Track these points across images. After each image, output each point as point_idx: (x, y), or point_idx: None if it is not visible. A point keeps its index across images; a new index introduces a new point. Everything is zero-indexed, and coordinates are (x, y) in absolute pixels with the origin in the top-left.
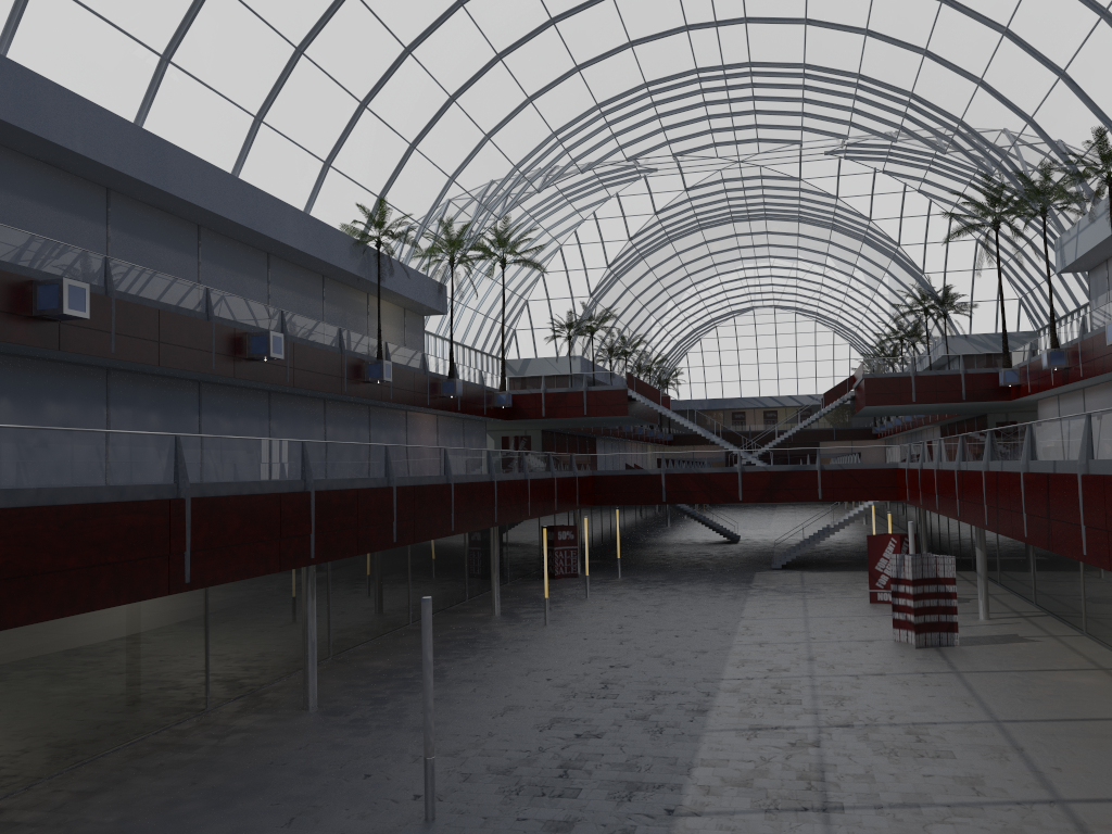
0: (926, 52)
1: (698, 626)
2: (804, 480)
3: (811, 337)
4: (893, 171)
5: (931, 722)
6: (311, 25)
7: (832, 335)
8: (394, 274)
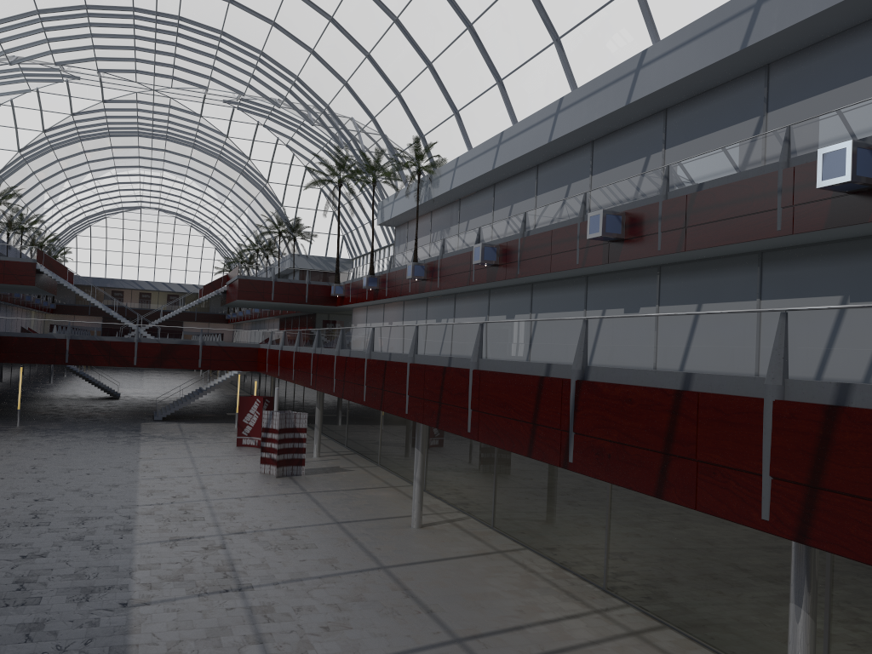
0: (313, 52)
1: (105, 465)
2: (189, 352)
3: (186, 238)
4: (271, 126)
5: (297, 526)
6: None
7: (203, 239)
8: None
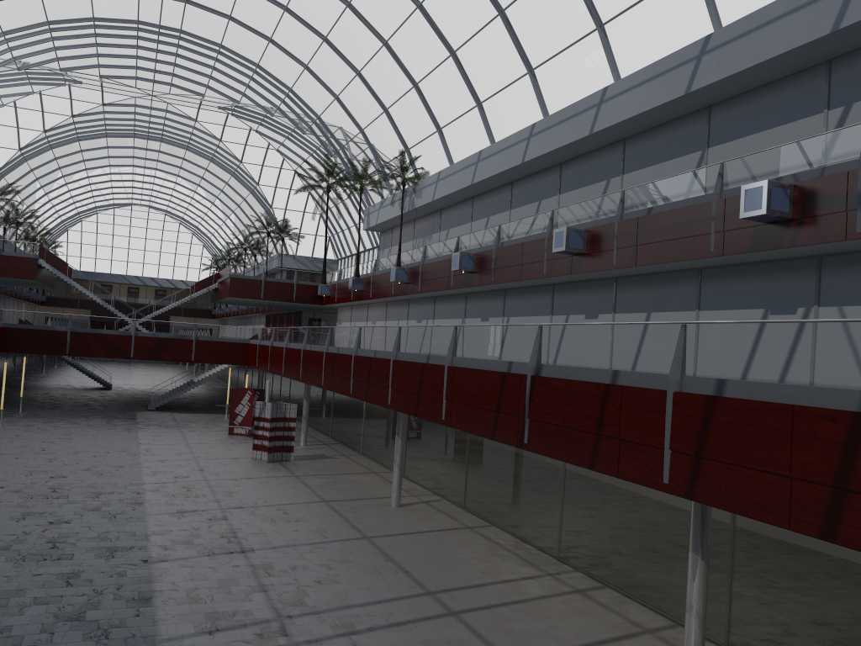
0: (307, 67)
1: (109, 449)
2: (183, 346)
3: (175, 235)
4: (263, 132)
5: (289, 503)
6: None
7: (191, 236)
8: None
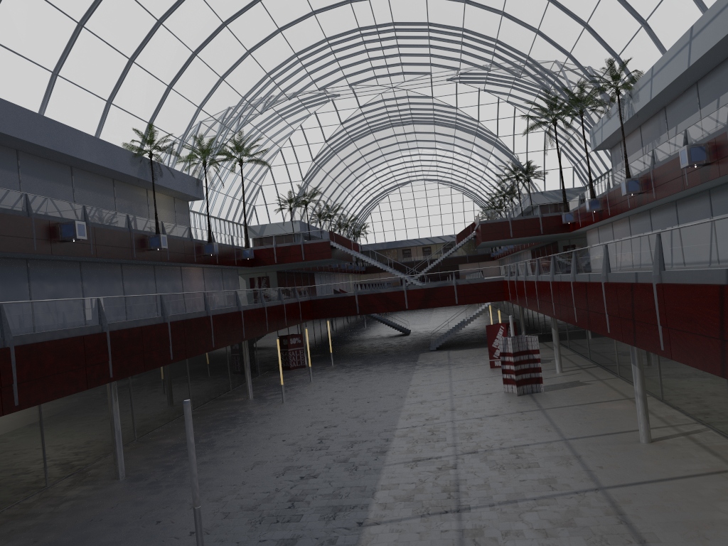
0: (503, 13)
1: (382, 393)
2: (446, 292)
3: (449, 198)
4: (490, 89)
5: (525, 444)
6: (87, 7)
7: (462, 195)
8: (164, 175)
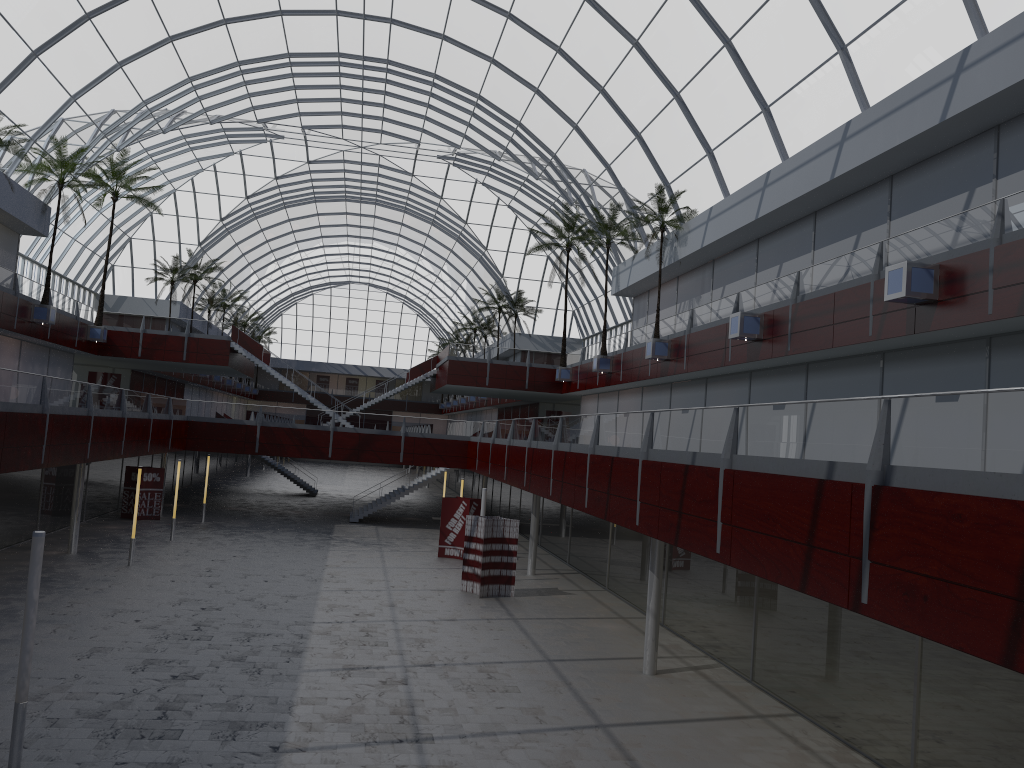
0: (538, 91)
1: (286, 572)
2: (389, 444)
3: (398, 317)
4: (491, 184)
5: (498, 662)
6: None
7: (416, 317)
8: None
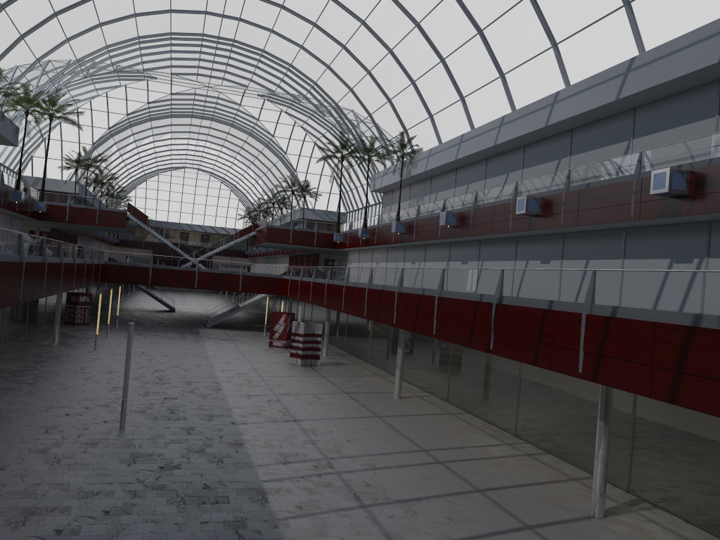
0: (329, 67)
1: (187, 353)
2: (232, 279)
3: (217, 191)
4: (291, 113)
5: (321, 393)
6: None
7: (229, 192)
8: None
